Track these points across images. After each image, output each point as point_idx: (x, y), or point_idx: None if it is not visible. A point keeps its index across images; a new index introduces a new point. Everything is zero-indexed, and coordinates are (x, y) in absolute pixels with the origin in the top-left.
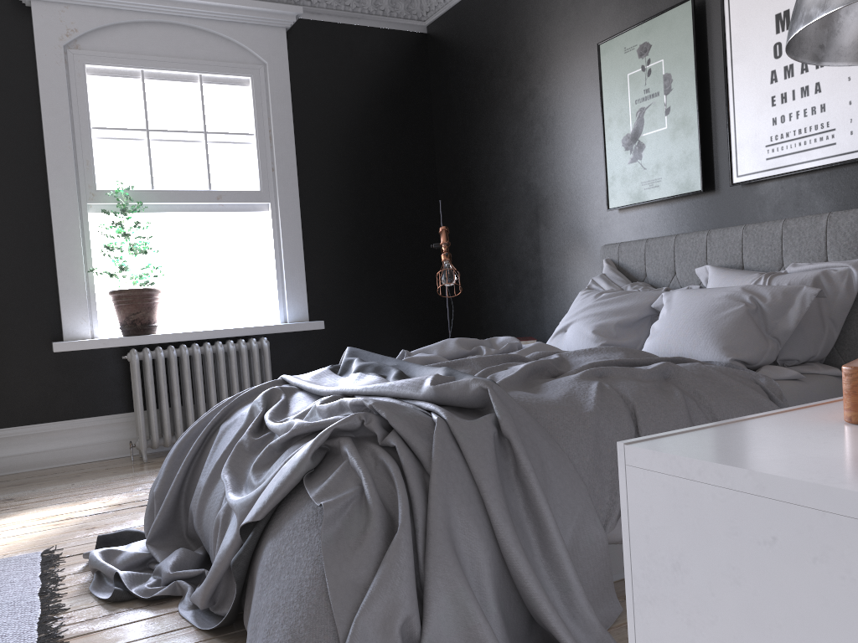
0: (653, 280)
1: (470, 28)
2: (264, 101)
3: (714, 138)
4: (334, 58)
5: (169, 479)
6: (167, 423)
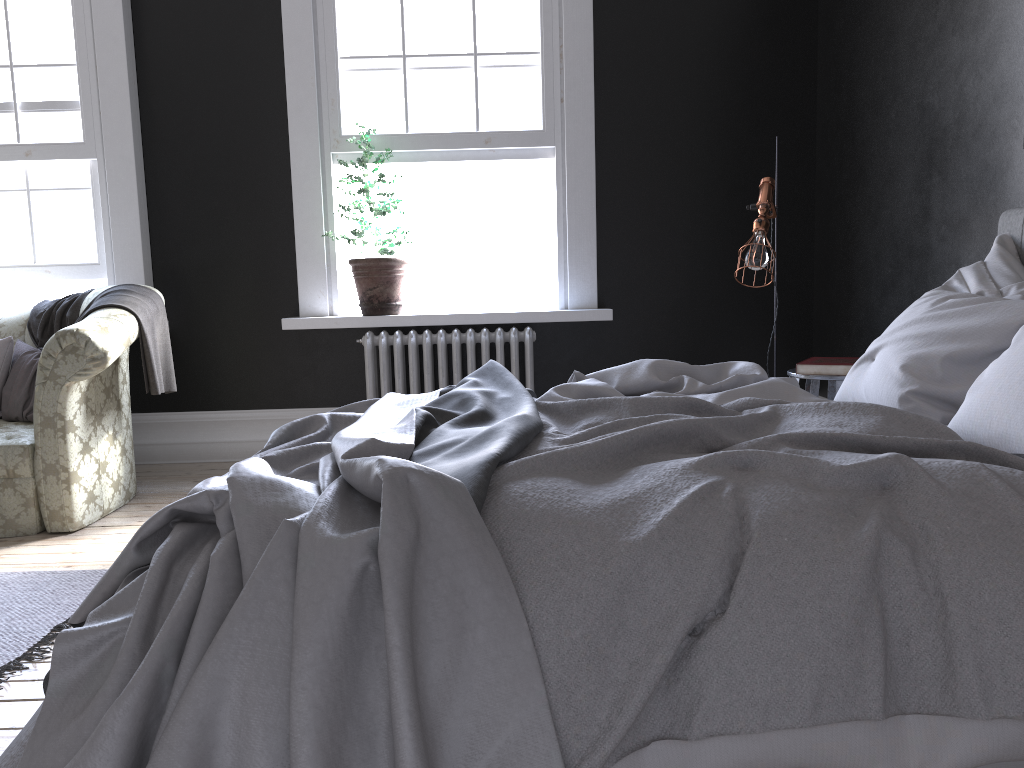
0: None
1: None
2: (555, 5)
3: None
4: None
5: None
6: None
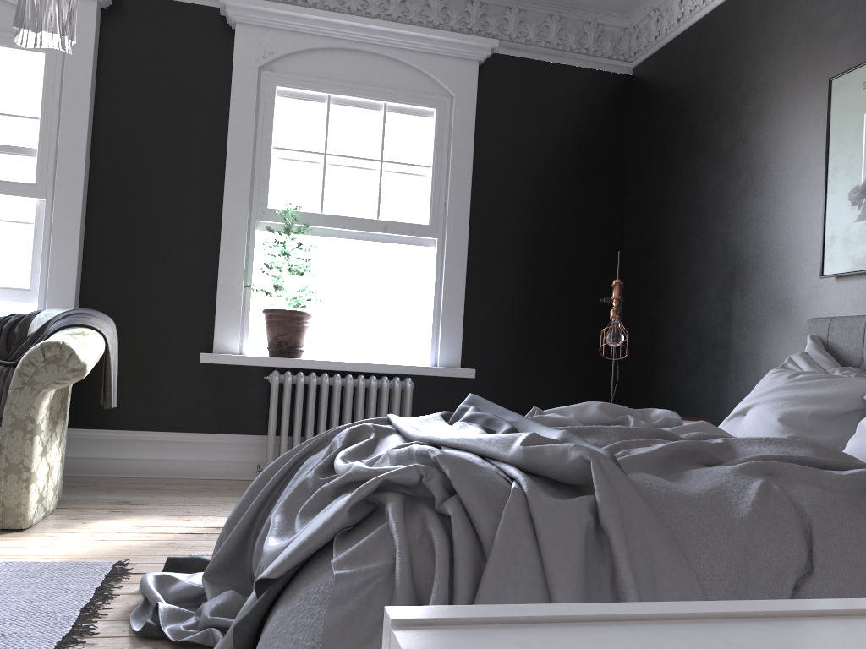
0: None
1: (680, 68)
2: (446, 134)
3: None
4: (527, 95)
5: (245, 509)
6: None
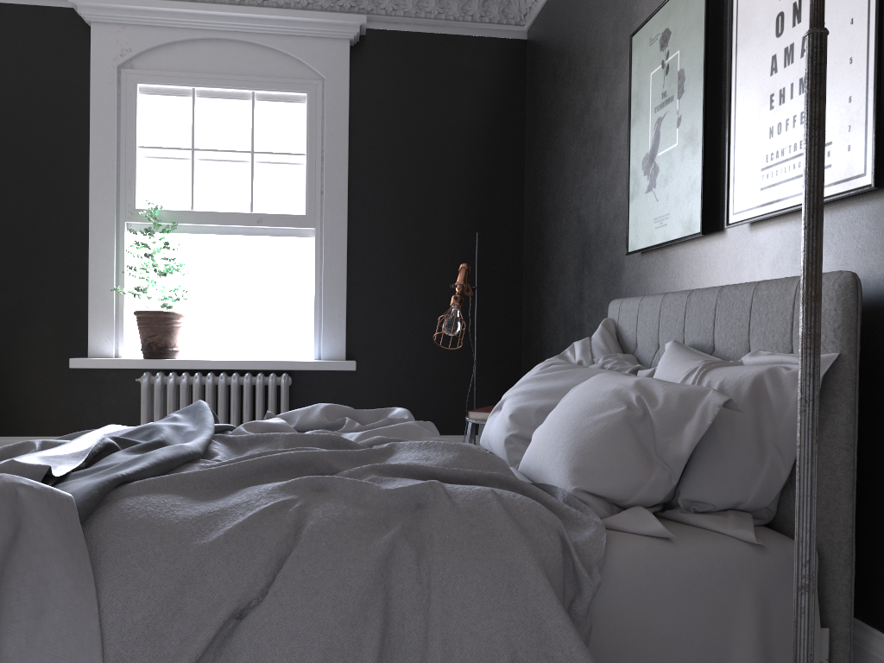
0: (640, 352)
1: (552, 30)
2: (319, 119)
3: (722, 158)
4: (409, 71)
5: None
6: None
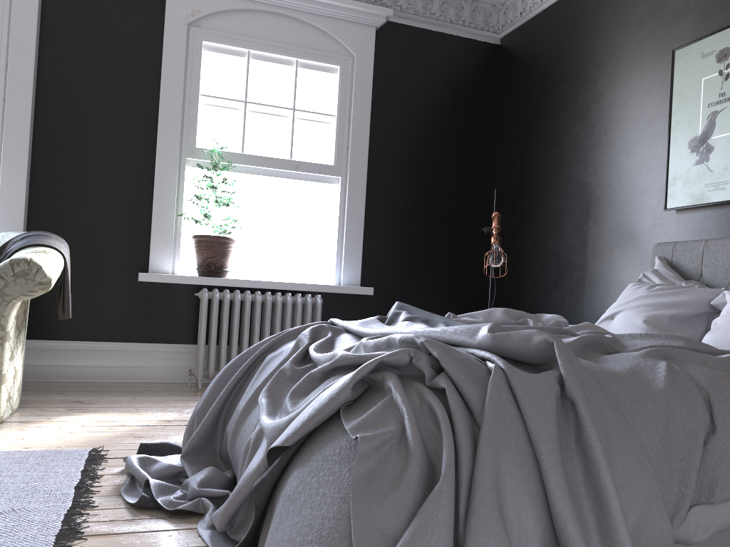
0: (709, 280)
1: (542, 39)
2: (348, 88)
3: None
4: (414, 58)
5: (212, 399)
6: (224, 358)
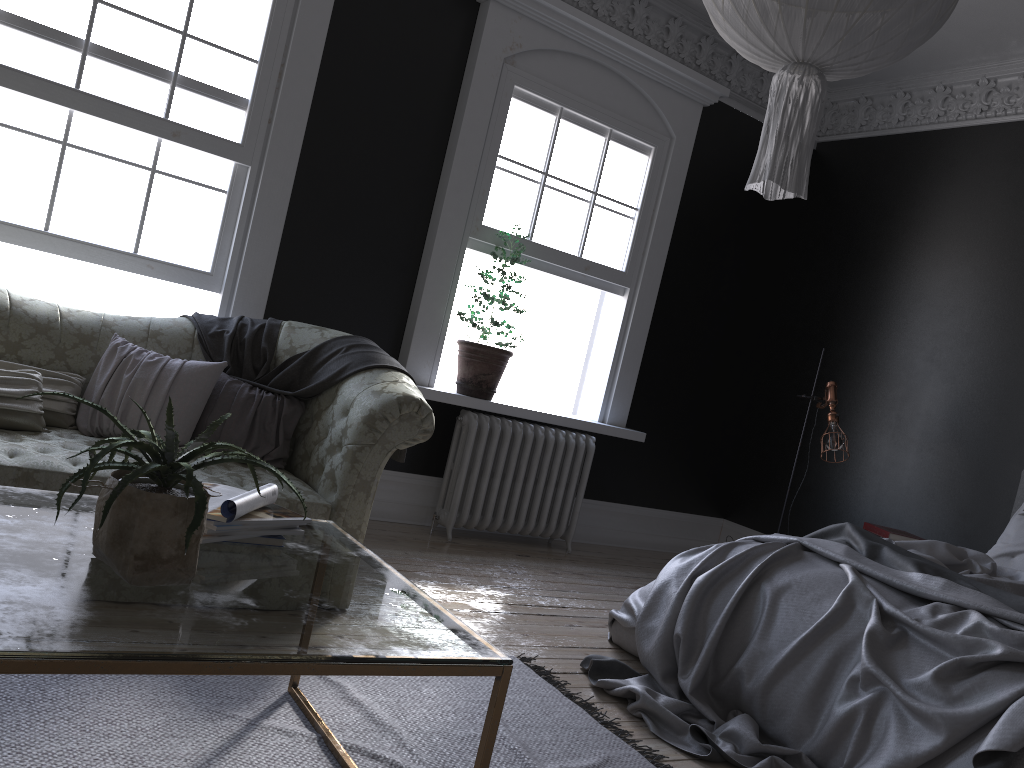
0: None
1: (887, 170)
2: (658, 177)
3: None
4: (728, 149)
5: (692, 623)
6: (481, 504)
